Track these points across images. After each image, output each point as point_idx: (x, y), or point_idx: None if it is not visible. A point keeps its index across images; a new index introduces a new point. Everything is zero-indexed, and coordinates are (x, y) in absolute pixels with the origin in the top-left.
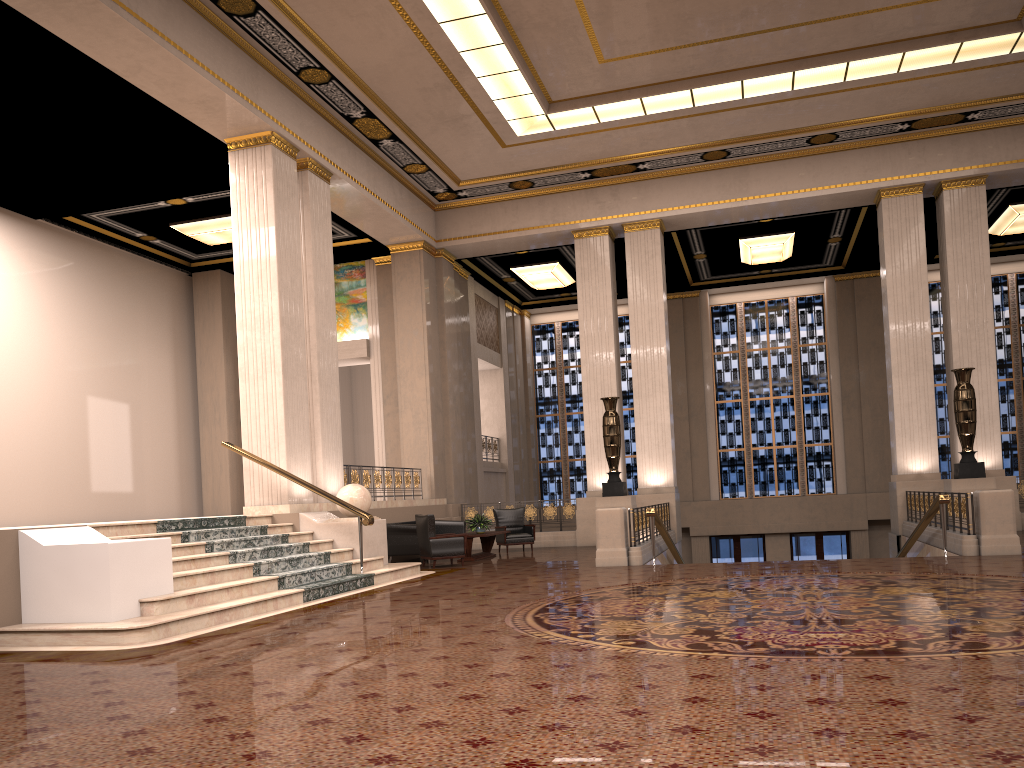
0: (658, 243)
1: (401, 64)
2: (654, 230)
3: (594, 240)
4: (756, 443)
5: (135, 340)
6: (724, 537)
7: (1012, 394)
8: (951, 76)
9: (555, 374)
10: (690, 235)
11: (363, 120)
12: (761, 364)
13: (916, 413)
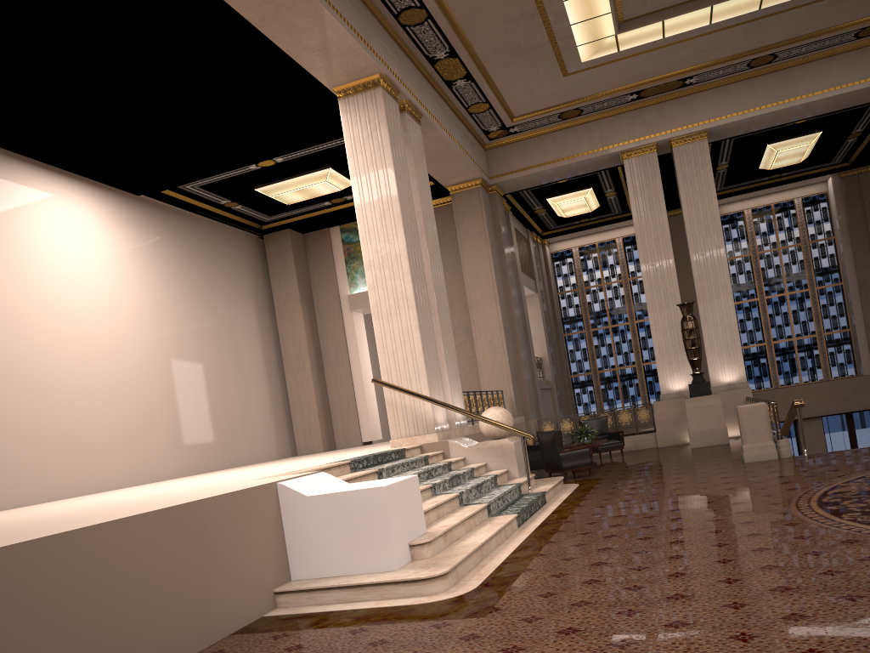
0: (707, 153)
1: None
2: (702, 141)
3: (643, 158)
4: (776, 337)
5: (226, 300)
6: None
7: None
8: None
9: (577, 295)
10: (723, 145)
11: (444, 61)
12: (773, 263)
13: None
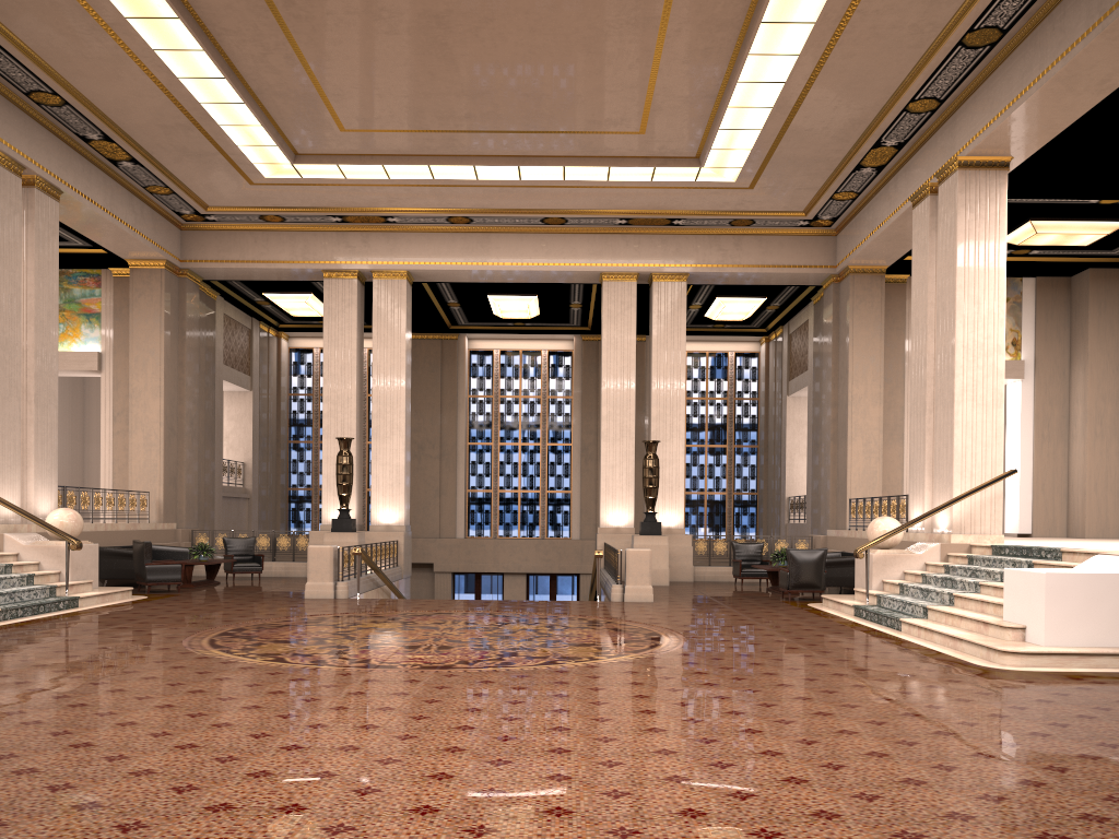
0: (404, 293)
1: (140, 102)
2: (401, 280)
3: (343, 282)
4: (503, 486)
5: None
6: (467, 574)
7: (725, 459)
8: (653, 190)
9: (311, 400)
10: (441, 286)
11: (100, 142)
12: (513, 411)
13: (619, 474)
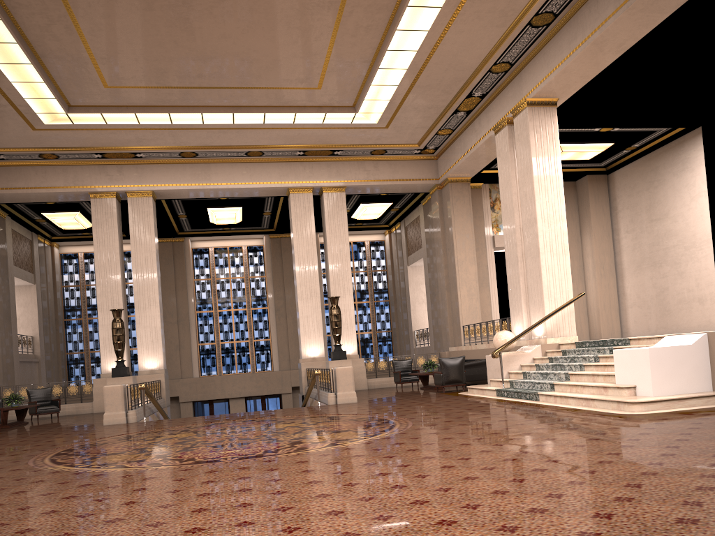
0: (151, 207)
1: None
2: (148, 198)
3: (105, 200)
4: (223, 339)
5: None
6: (203, 402)
7: (369, 310)
8: (323, 130)
9: (79, 290)
10: (174, 202)
11: None
12: (226, 288)
13: (312, 322)
